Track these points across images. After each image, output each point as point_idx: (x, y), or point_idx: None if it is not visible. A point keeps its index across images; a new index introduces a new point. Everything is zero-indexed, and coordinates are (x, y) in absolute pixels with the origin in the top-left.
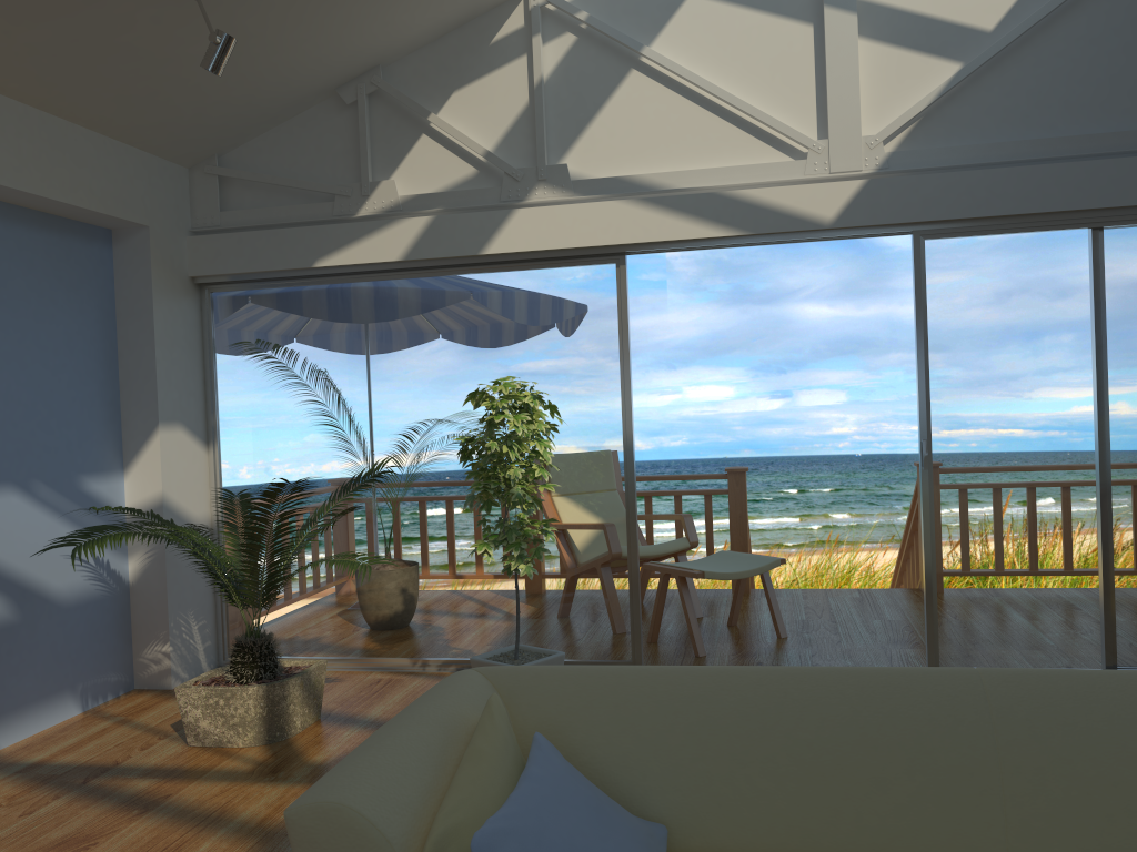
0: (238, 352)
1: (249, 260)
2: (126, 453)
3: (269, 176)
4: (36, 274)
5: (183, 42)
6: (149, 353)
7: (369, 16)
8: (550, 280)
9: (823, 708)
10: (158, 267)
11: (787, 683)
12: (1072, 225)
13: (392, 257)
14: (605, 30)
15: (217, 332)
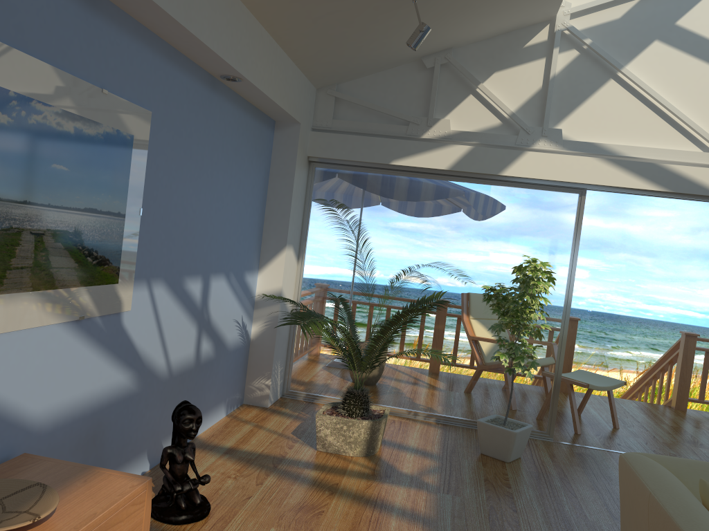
0: (326, 206)
1: (348, 152)
2: (261, 259)
3: (368, 103)
4: (249, 145)
5: (377, 22)
6: (287, 201)
7: (471, 21)
8: (535, 196)
9: None
10: (299, 149)
11: None
12: None
13: (442, 167)
14: (601, 53)
15: (314, 192)
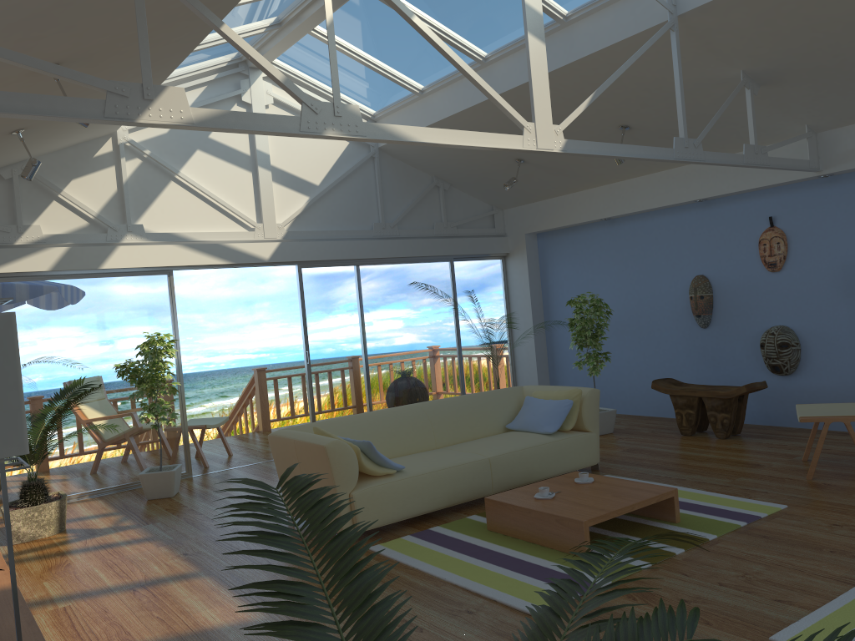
0: None
1: None
2: None
3: None
4: None
5: None
6: None
7: (52, 142)
8: (132, 282)
9: (387, 418)
10: None
11: (375, 414)
12: (351, 264)
13: (44, 269)
14: (160, 161)
15: None
